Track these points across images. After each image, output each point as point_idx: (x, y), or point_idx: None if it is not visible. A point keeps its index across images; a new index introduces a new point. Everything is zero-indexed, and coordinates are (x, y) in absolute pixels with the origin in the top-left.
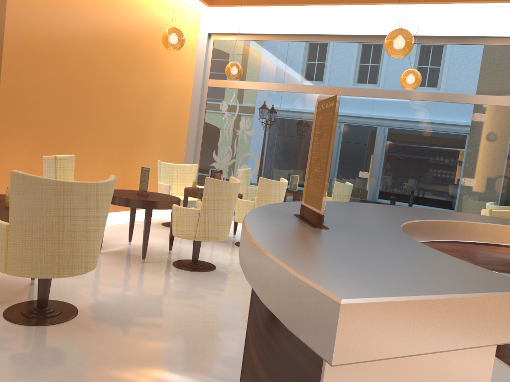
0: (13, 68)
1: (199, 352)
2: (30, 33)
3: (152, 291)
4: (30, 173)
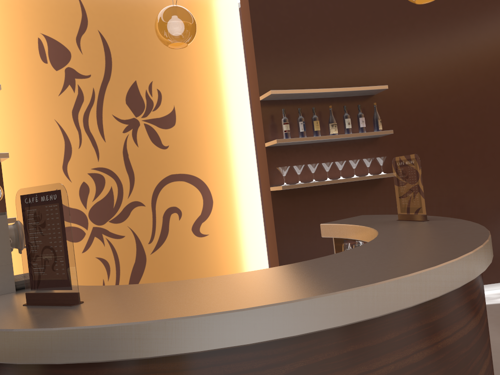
0: None
1: None
2: None
3: None
4: None
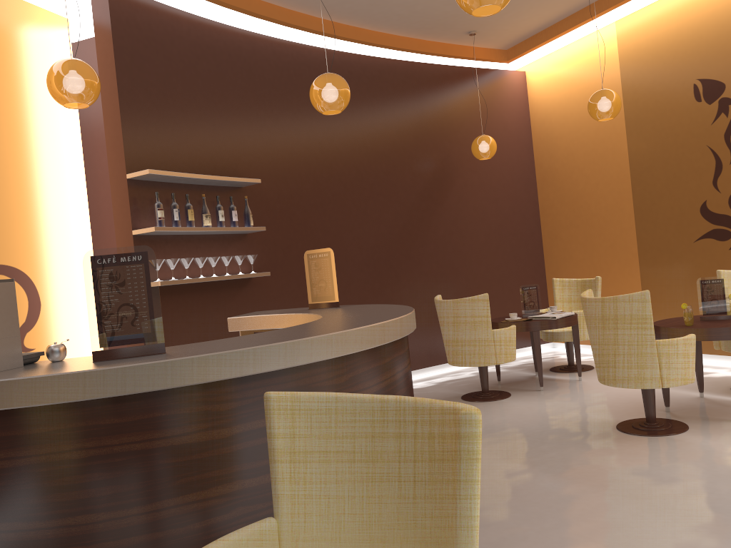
0: None
1: (543, 471)
2: None
3: None
4: None
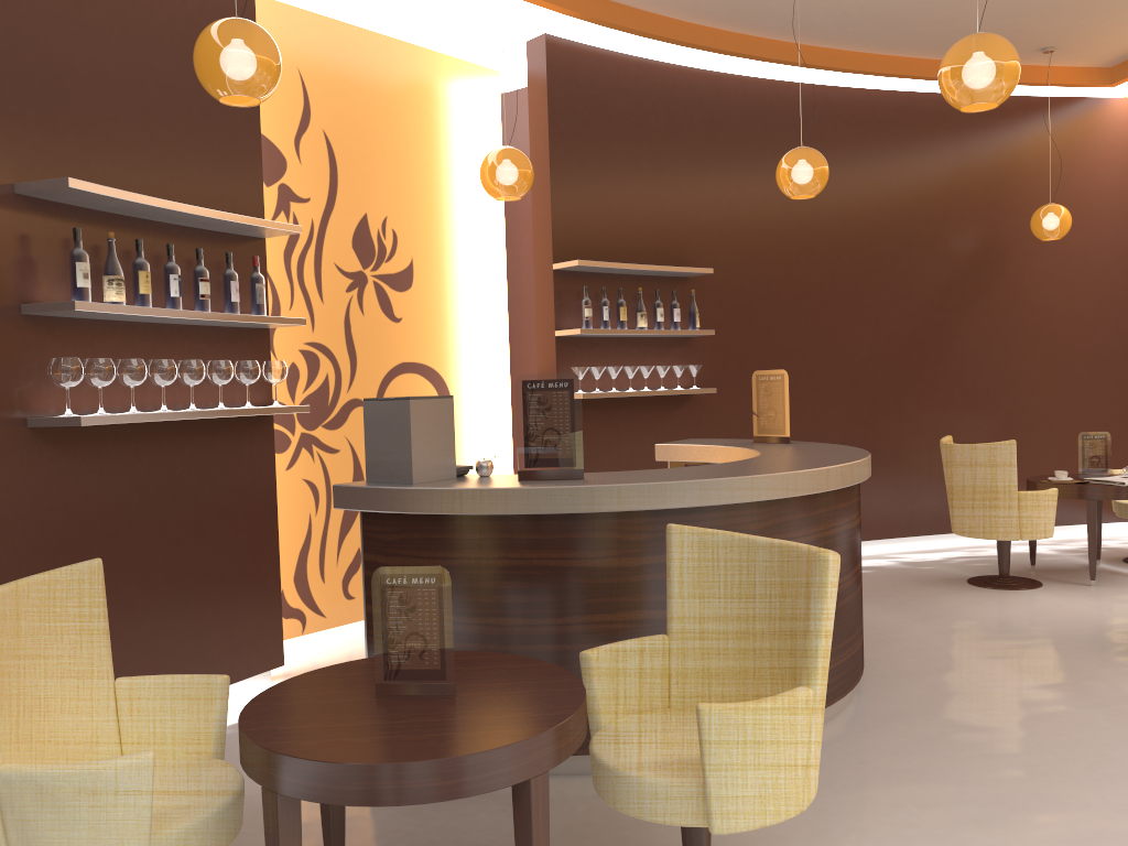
0: None
1: (1033, 678)
2: None
3: None
4: None
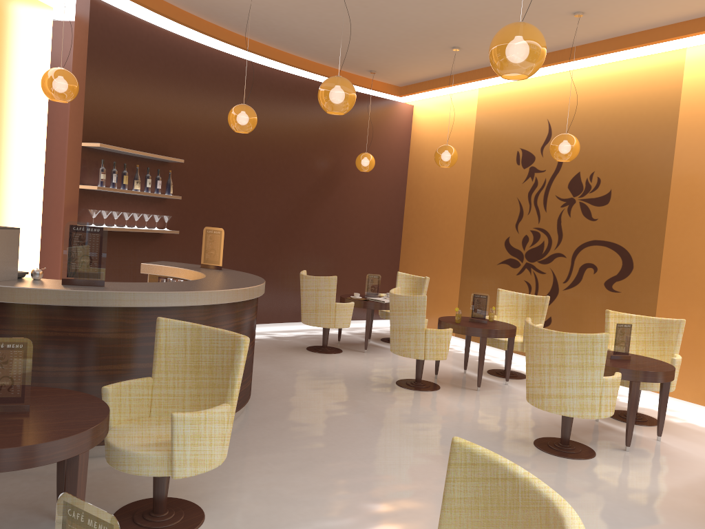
0: (679, 227)
1: (333, 399)
2: (701, 185)
3: (458, 413)
4: (699, 346)
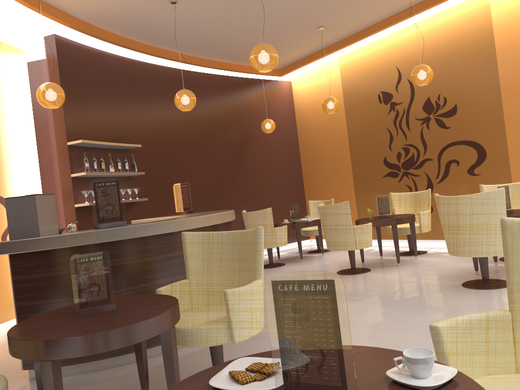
0: (514, 117)
1: None
2: None
3: (394, 280)
4: None
